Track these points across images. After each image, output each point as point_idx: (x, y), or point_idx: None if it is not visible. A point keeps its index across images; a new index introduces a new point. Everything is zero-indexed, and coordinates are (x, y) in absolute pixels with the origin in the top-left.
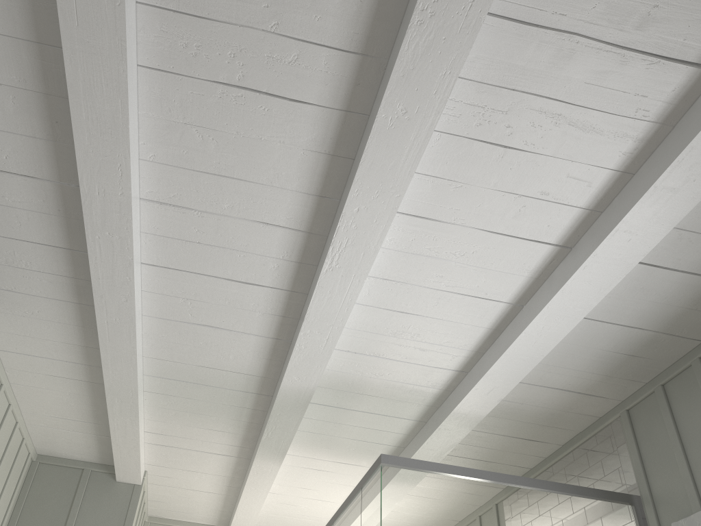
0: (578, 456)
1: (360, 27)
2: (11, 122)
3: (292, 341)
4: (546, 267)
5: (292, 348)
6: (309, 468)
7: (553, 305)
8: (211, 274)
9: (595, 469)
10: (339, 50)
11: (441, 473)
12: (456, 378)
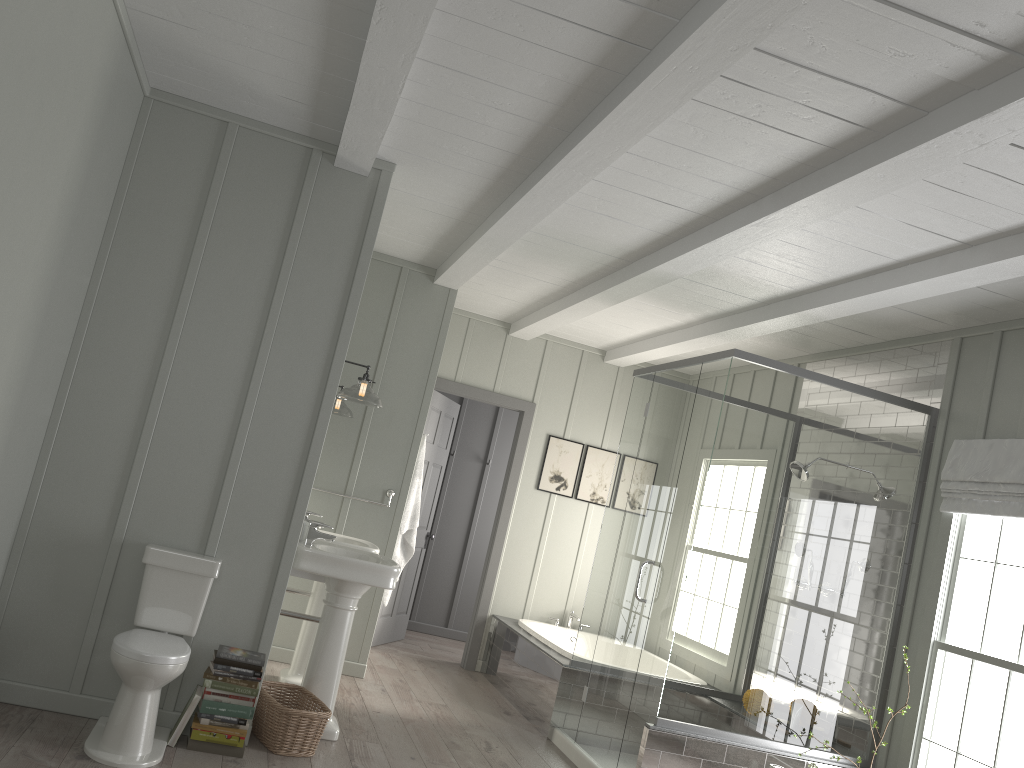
0: (898, 356)
1: (875, 117)
2: (533, 91)
3: (681, 241)
4: (943, 250)
5: (682, 251)
6: (630, 307)
7: (935, 280)
8: (637, 193)
9: (910, 374)
10: (850, 122)
11: (780, 370)
12: (817, 287)
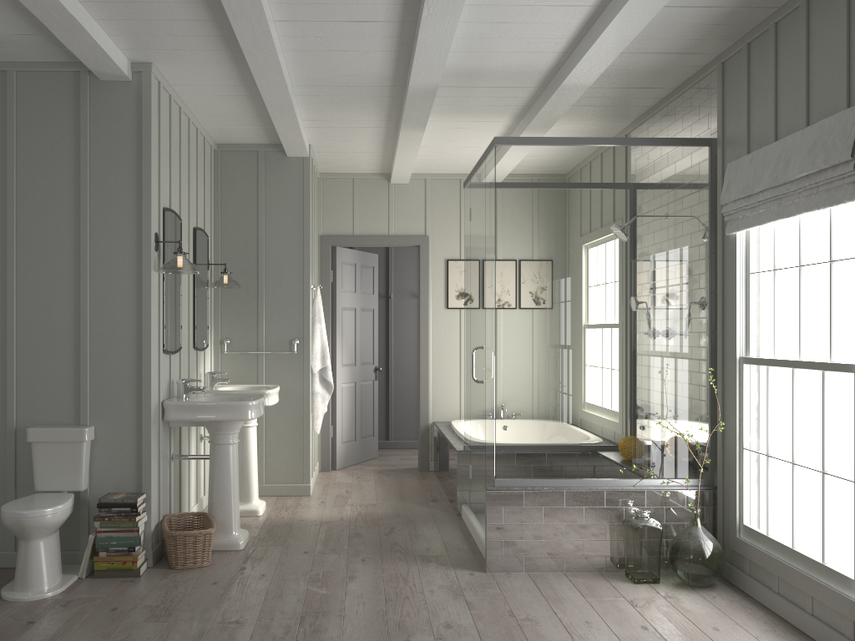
0: (685, 99)
1: None
2: None
3: (412, 52)
4: None
5: (412, 61)
6: (451, 128)
7: (624, 13)
8: (332, 21)
9: (694, 113)
10: None
11: (545, 145)
12: (563, 57)
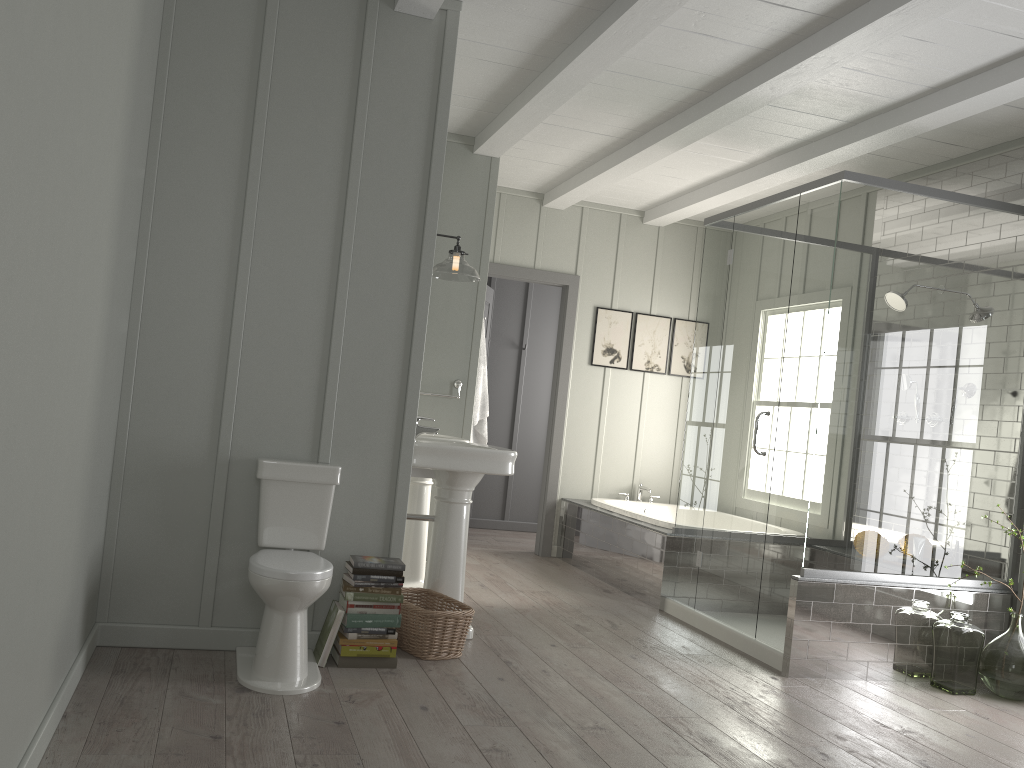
0: (994, 164)
1: None
2: None
3: (784, 54)
4: None
5: (787, 65)
6: (690, 152)
7: None
8: None
9: (1012, 181)
10: None
11: (892, 189)
12: (924, 93)
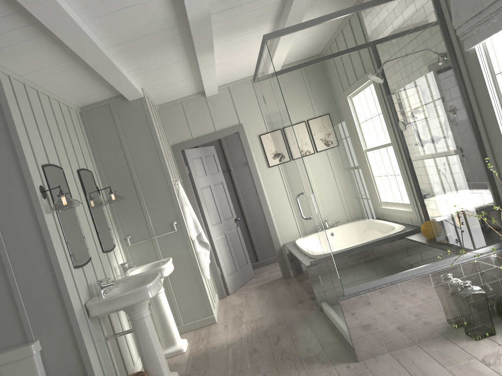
0: None
1: None
2: None
3: None
4: None
5: None
6: (232, 44)
7: None
8: None
9: None
10: None
11: (303, 29)
12: None
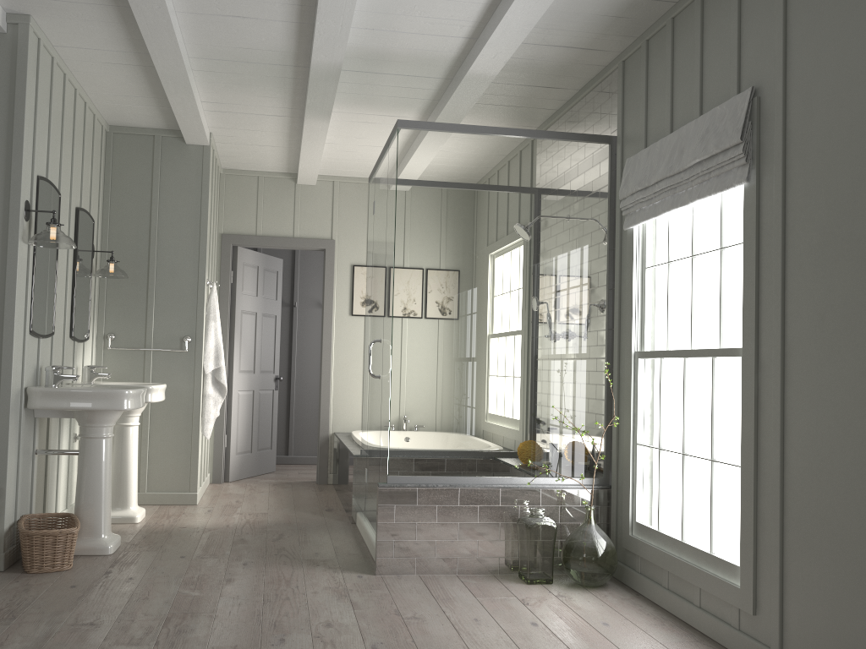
0: (588, 101)
1: None
2: None
3: (314, 25)
4: None
5: (314, 33)
6: (358, 122)
7: None
8: None
9: (596, 113)
10: None
11: (448, 131)
12: (469, 44)
